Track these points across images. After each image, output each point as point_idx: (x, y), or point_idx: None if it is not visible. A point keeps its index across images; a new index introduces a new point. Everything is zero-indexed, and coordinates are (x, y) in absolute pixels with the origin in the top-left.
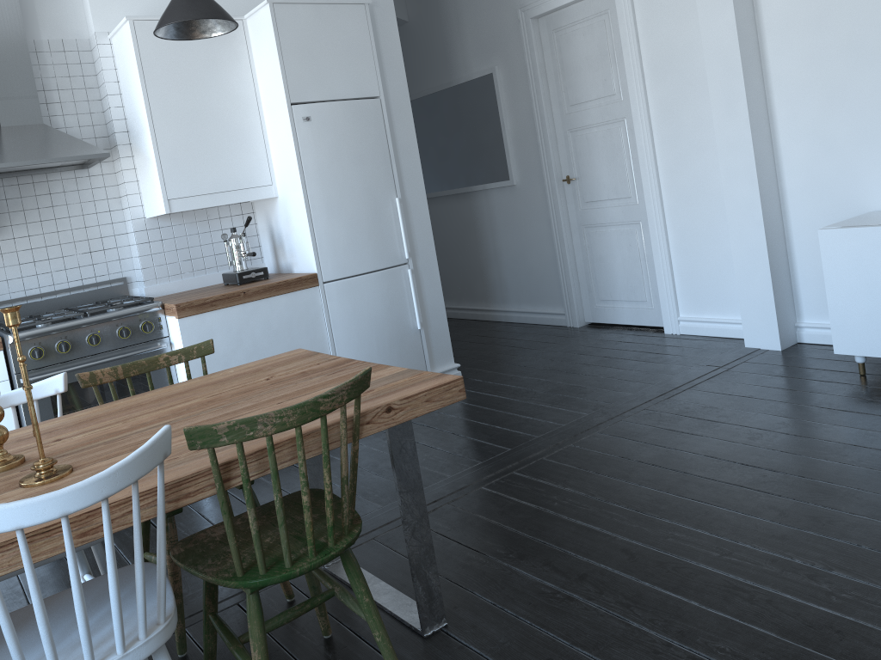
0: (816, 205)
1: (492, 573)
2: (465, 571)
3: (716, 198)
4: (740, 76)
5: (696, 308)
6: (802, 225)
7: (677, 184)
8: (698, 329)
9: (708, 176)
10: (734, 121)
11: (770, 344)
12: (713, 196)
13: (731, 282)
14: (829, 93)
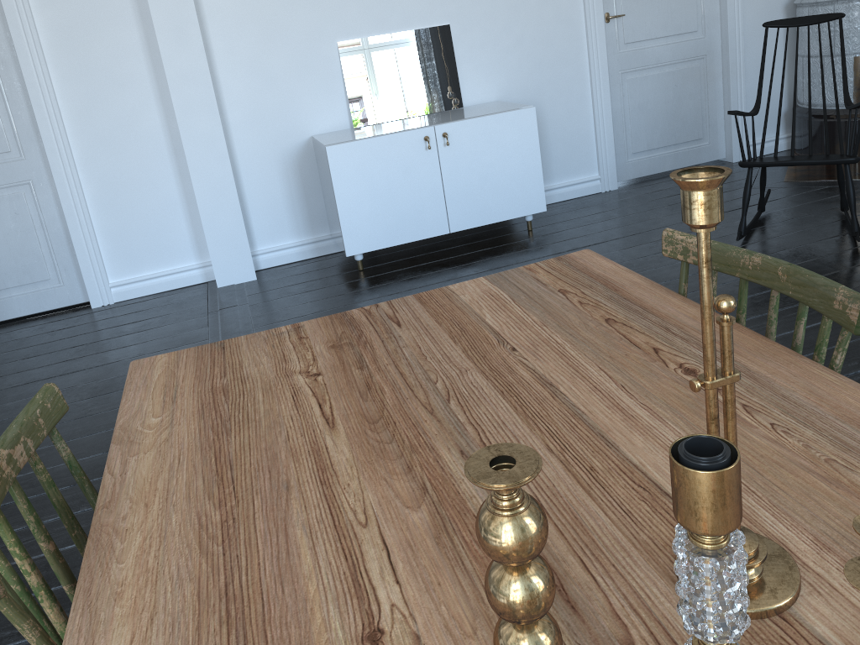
0: (261, 136)
1: None
2: None
3: (148, 139)
4: (190, 2)
5: (132, 267)
6: (249, 156)
7: (92, 127)
8: (139, 290)
9: (135, 115)
10: (187, 50)
11: (245, 276)
12: (144, 137)
13: (175, 228)
14: (265, 27)
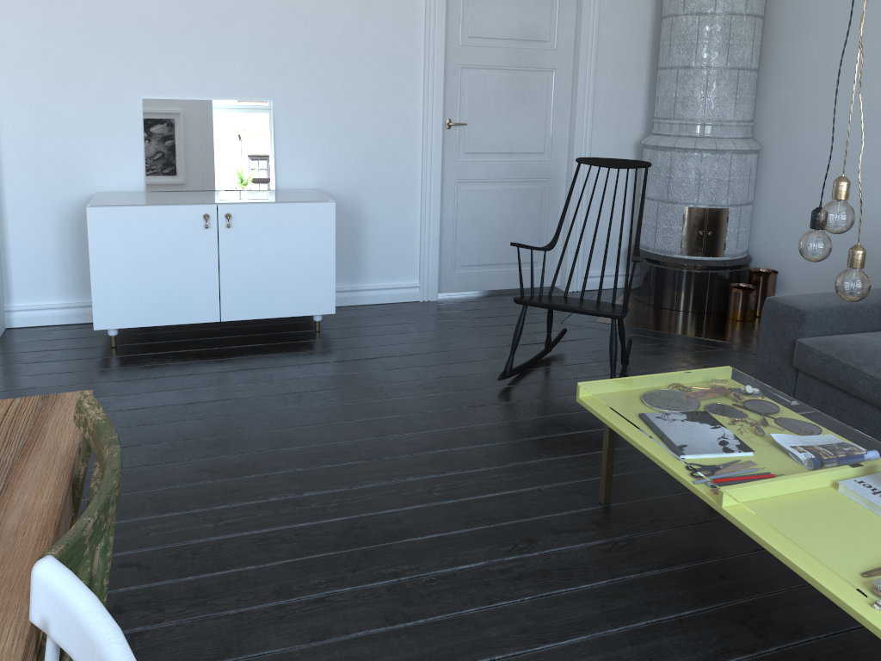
0: (38, 182)
1: None
2: None
3: None
4: None
5: None
6: (20, 202)
7: None
8: None
9: None
10: None
11: None
12: None
13: None
14: (62, 69)
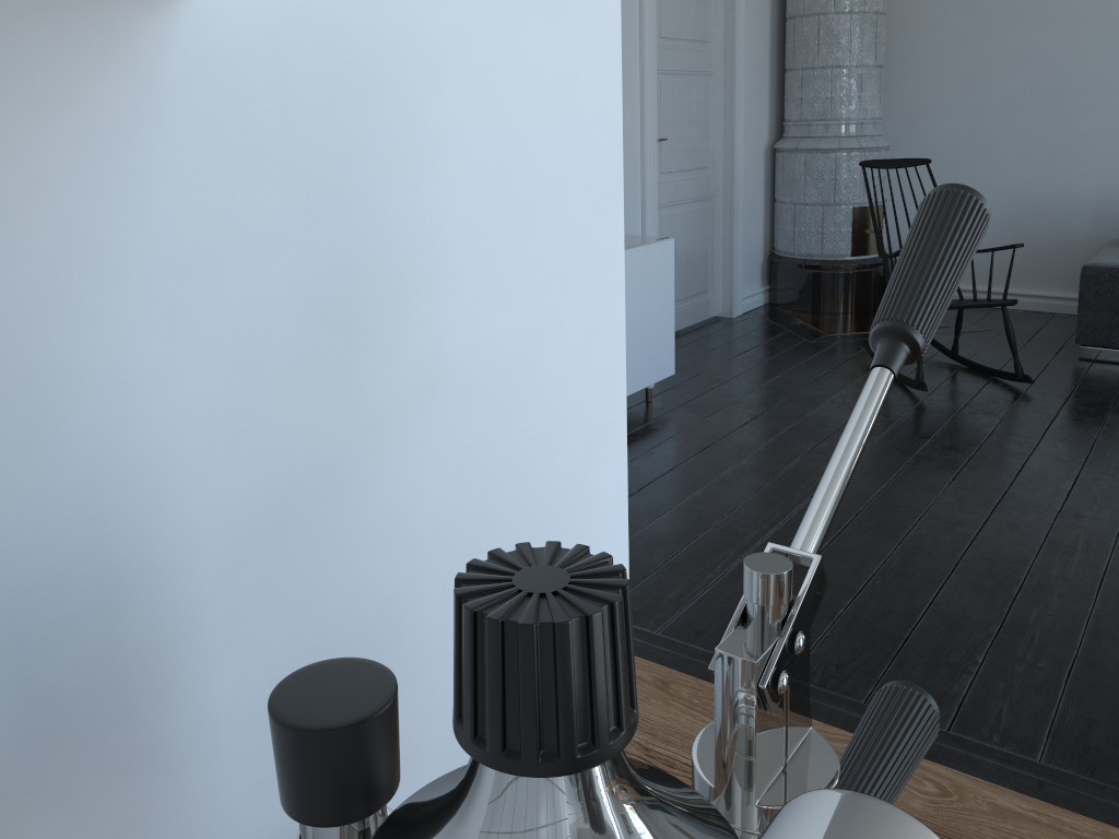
0: None
1: None
2: None
3: None
4: None
5: None
6: None
7: None
8: None
9: None
10: None
11: None
12: None
13: None
14: None
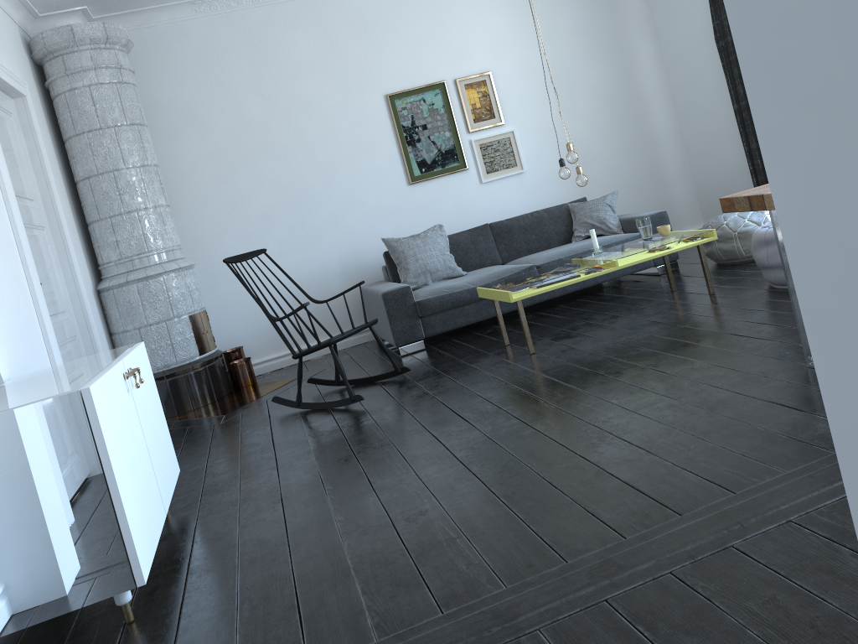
0: None
1: (770, 393)
2: (797, 393)
3: None
4: None
5: None
6: None
7: None
8: None
9: None
10: None
11: None
12: None
13: None
14: None
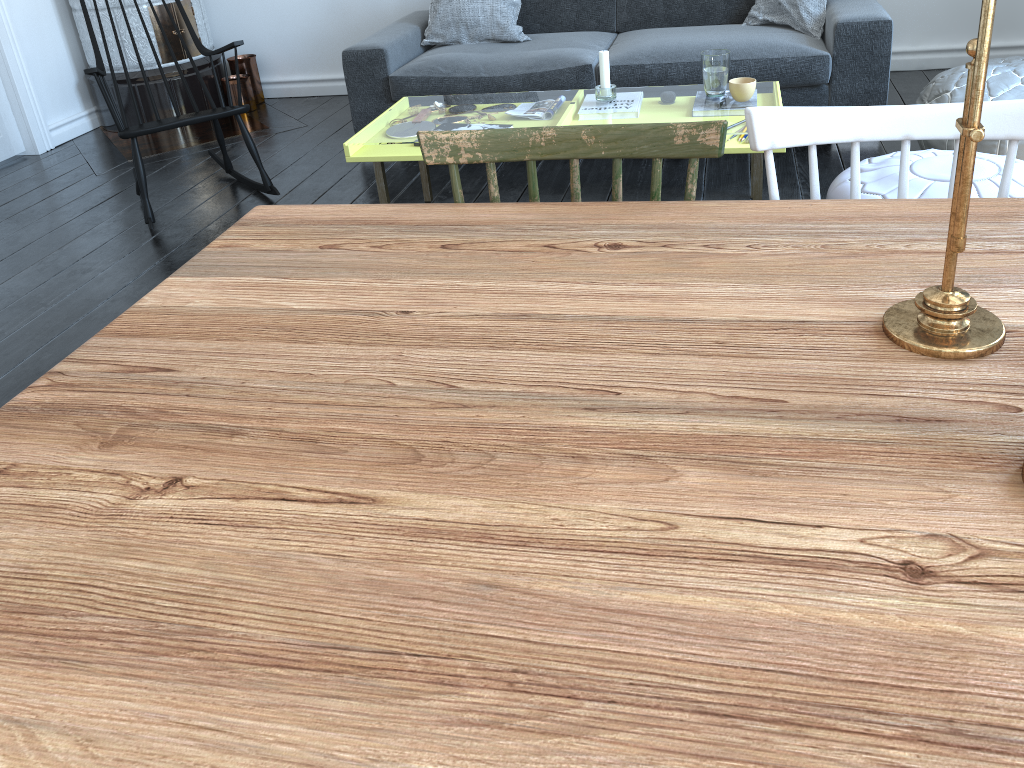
0: None
1: None
2: None
3: None
4: None
5: None
6: None
7: None
8: None
9: None
10: None
11: None
12: None
13: None
14: None
